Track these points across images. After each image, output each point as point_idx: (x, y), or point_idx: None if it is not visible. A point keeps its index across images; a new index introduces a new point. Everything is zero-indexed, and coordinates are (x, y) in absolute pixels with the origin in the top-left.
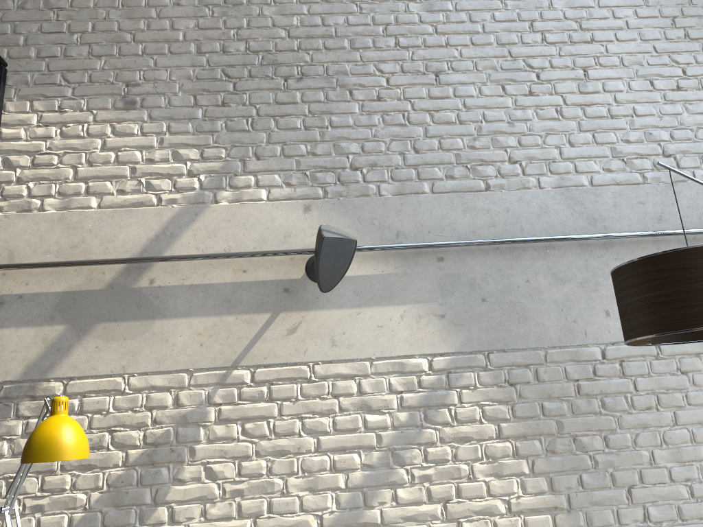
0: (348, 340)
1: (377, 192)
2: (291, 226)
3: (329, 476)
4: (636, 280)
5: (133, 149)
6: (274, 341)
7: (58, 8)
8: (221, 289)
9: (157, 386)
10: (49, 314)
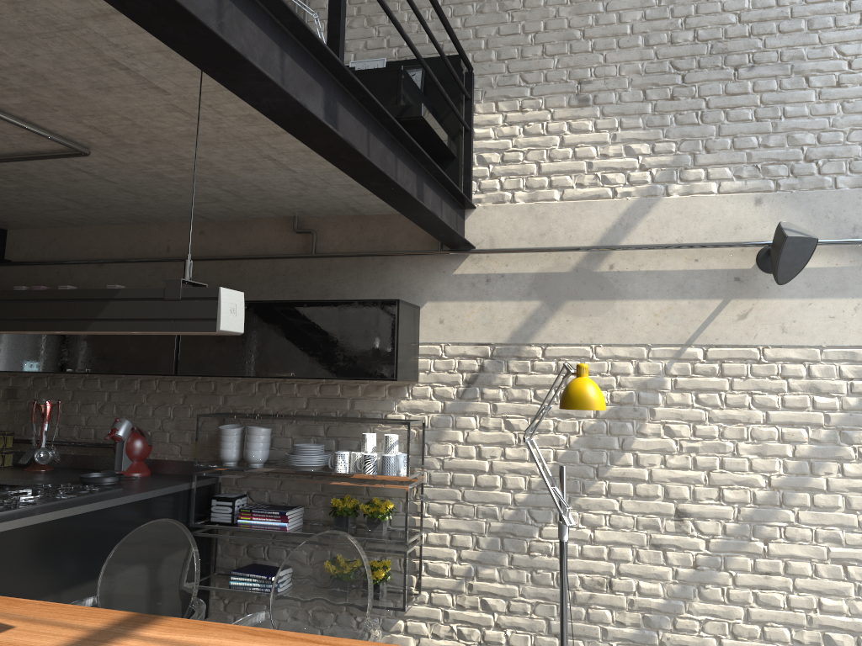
0: (798, 328)
1: (833, 185)
2: (741, 218)
3: (777, 445)
4: None
5: (588, 145)
6: (725, 325)
7: (512, 10)
8: (674, 276)
9: (620, 356)
10: (526, 291)
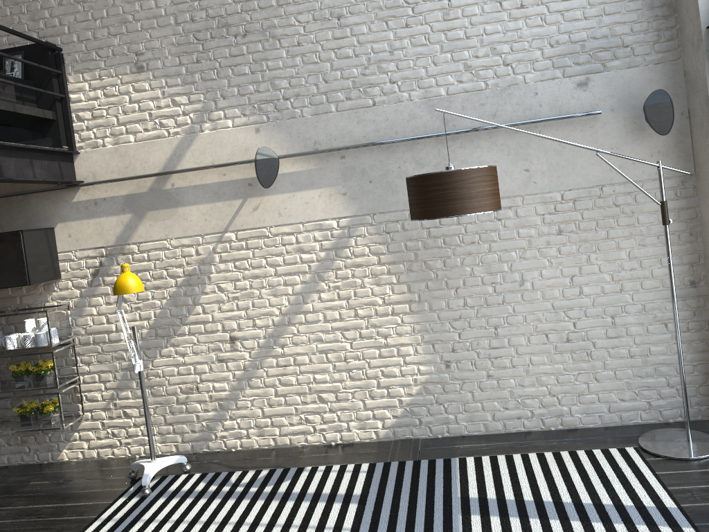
0: (288, 212)
1: (301, 114)
2: (248, 143)
3: (283, 288)
4: (408, 188)
5: (148, 100)
6: (246, 215)
7: (83, 1)
8: (212, 186)
9: (185, 244)
10: (122, 208)
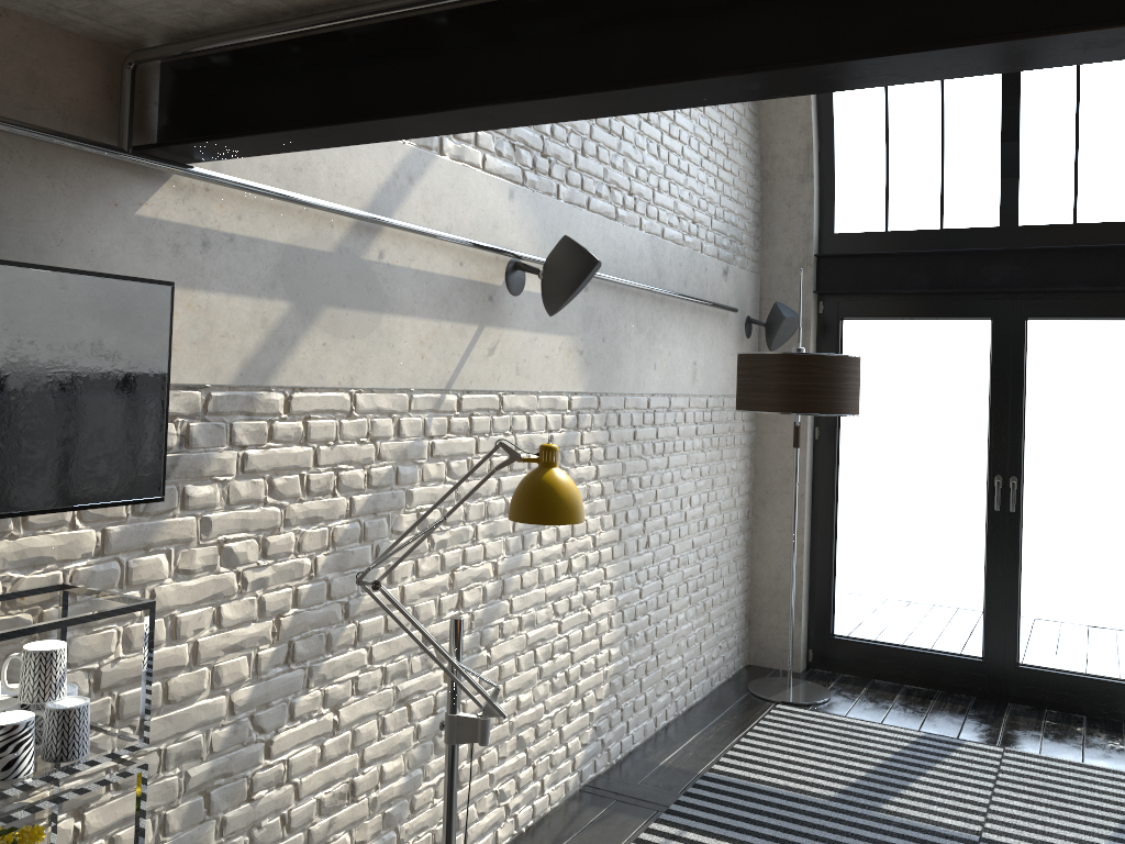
0: (526, 369)
1: (556, 193)
2: (499, 213)
3: (505, 521)
4: (798, 369)
5: None
6: (479, 362)
7: None
8: (442, 283)
9: (383, 410)
10: (270, 280)
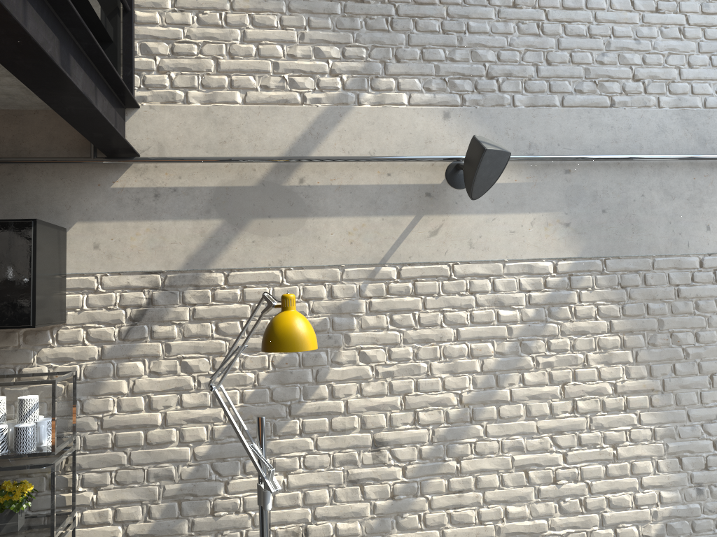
0: (484, 243)
1: (511, 103)
2: (431, 132)
3: (467, 361)
4: None
5: (274, 43)
6: (418, 242)
7: None
8: (367, 191)
9: (312, 280)
10: (205, 208)
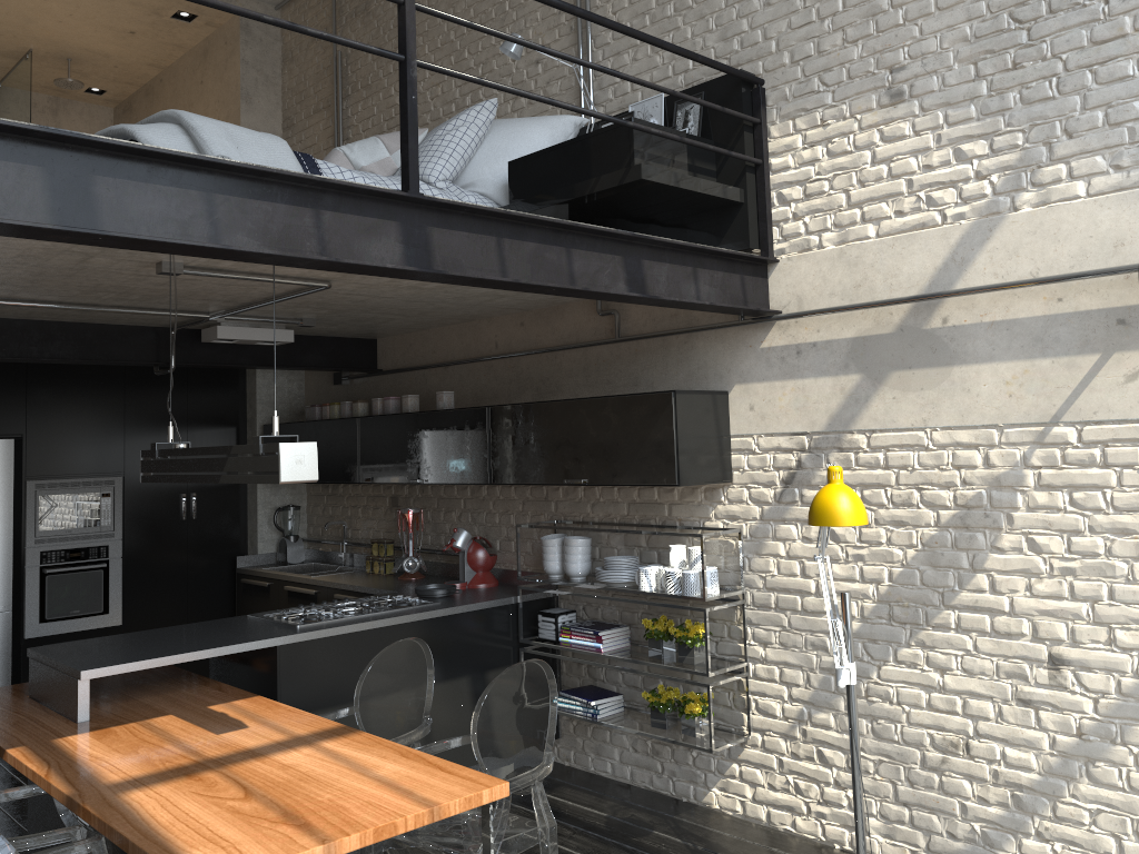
0: None
1: None
2: (1124, 229)
3: None
4: None
5: (906, 156)
6: (1106, 391)
7: None
8: (1029, 325)
9: (962, 443)
10: (843, 363)
